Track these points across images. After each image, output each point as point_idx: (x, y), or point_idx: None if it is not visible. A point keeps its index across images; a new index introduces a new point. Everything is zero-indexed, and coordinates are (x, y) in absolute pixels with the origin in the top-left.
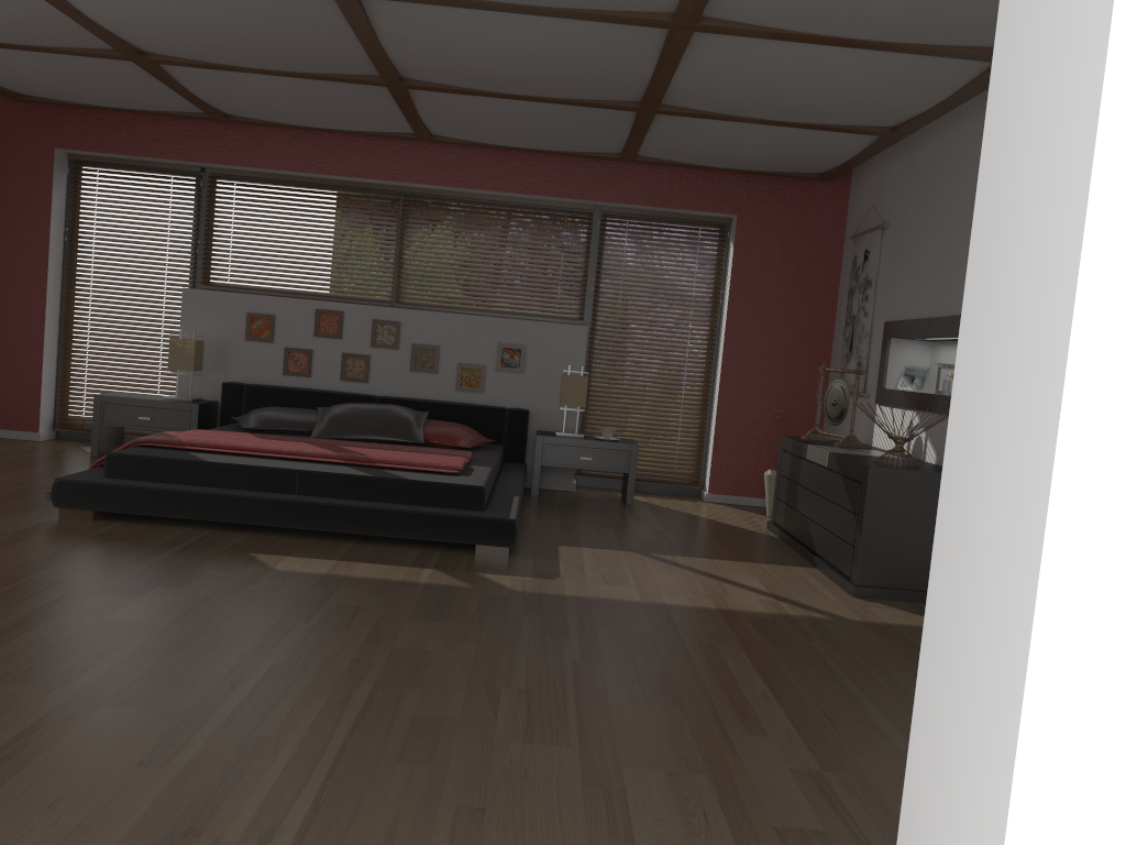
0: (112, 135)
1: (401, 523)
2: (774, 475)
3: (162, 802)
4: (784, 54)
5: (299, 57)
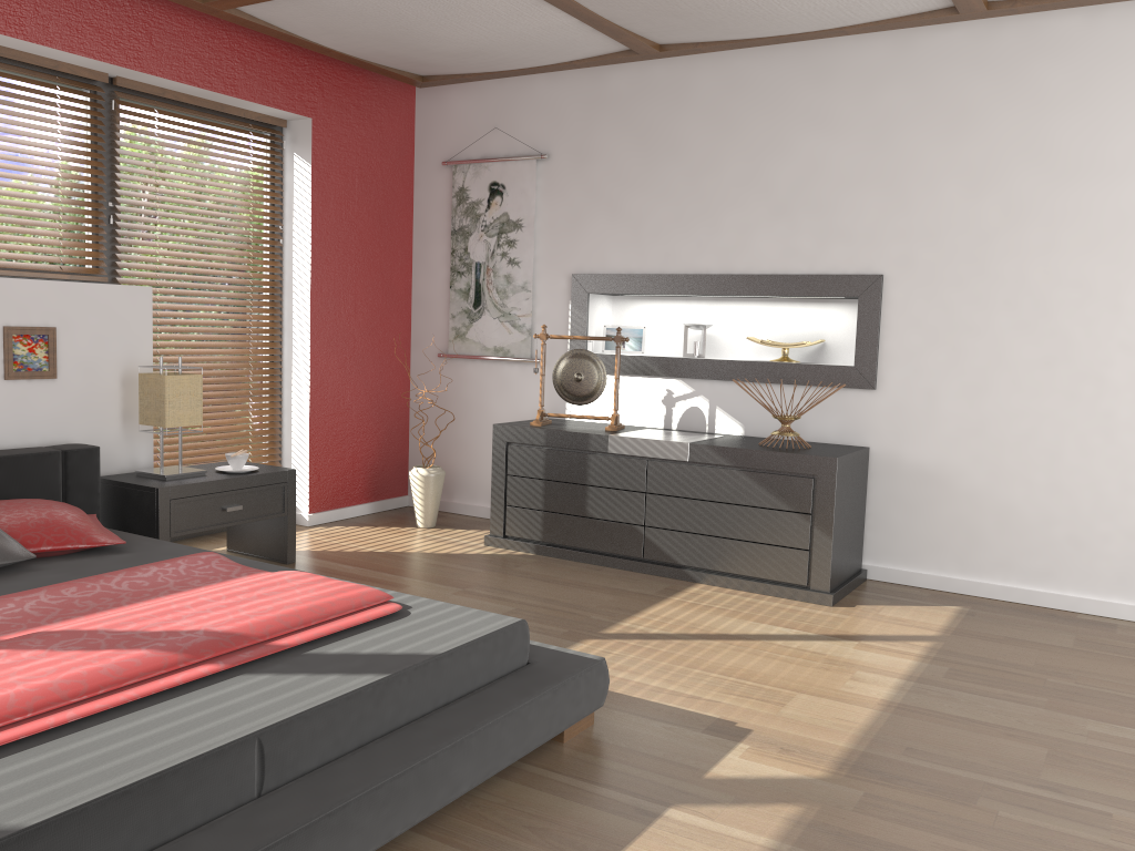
0: None
1: (495, 747)
2: (434, 474)
3: None
4: None
5: None
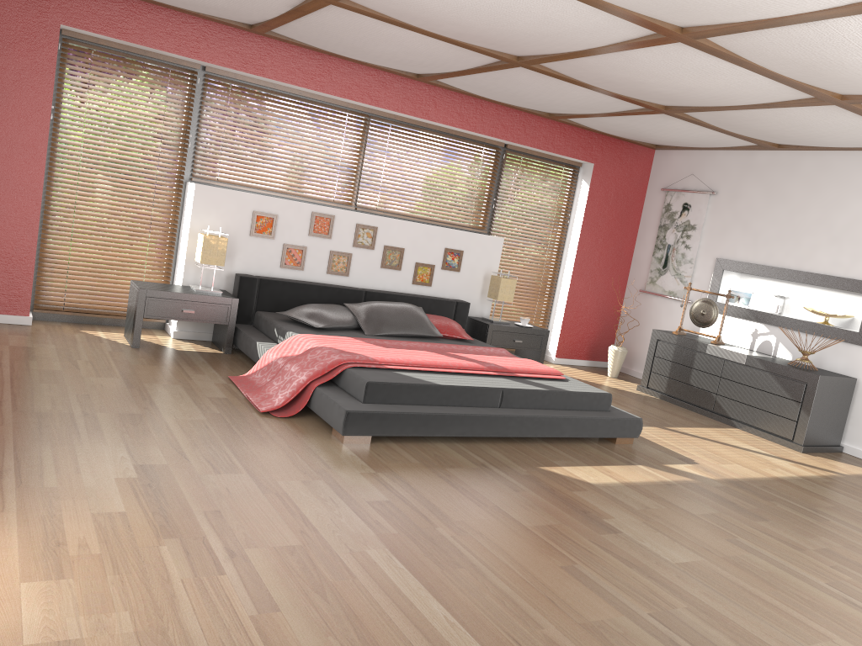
0: (125, 22)
1: (581, 426)
2: (620, 350)
3: None
4: (848, 121)
5: (509, 43)
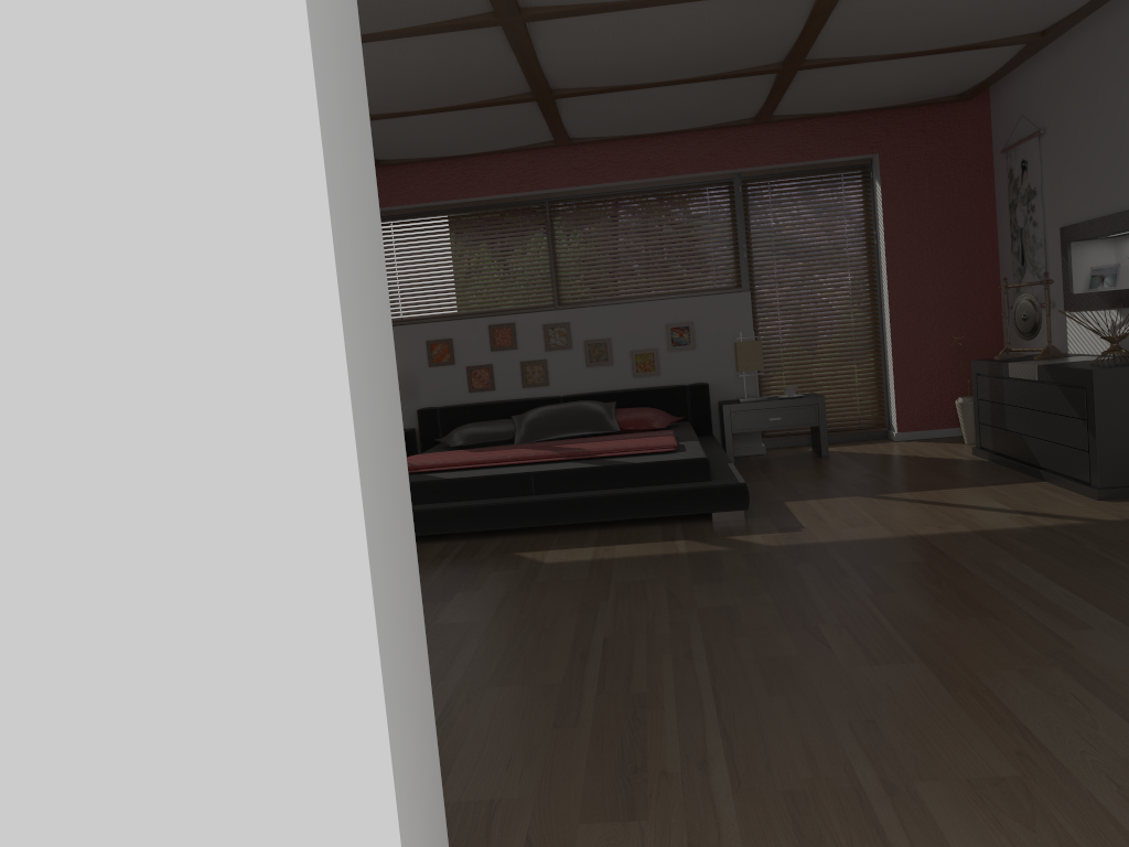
0: None
1: (639, 504)
2: (967, 402)
3: (595, 751)
4: None
5: (460, 91)
